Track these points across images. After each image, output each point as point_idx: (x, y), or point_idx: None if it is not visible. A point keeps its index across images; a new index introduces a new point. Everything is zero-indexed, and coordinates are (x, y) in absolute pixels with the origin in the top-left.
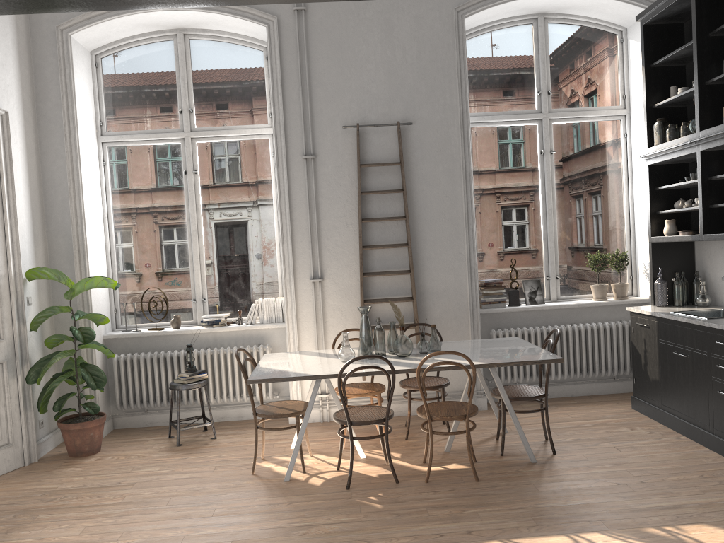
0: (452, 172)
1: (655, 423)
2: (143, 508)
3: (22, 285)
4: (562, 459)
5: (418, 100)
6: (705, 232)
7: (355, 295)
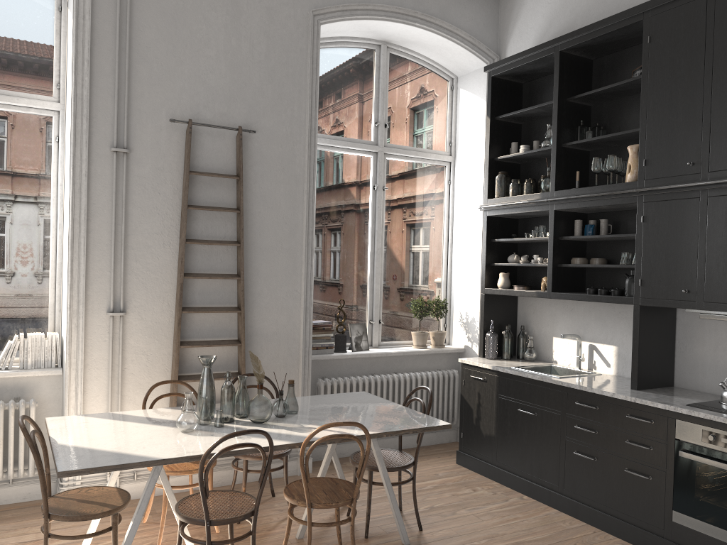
0: (294, 196)
1: (489, 480)
2: None
3: None
4: (434, 537)
5: (264, 105)
6: (553, 290)
7: (167, 335)
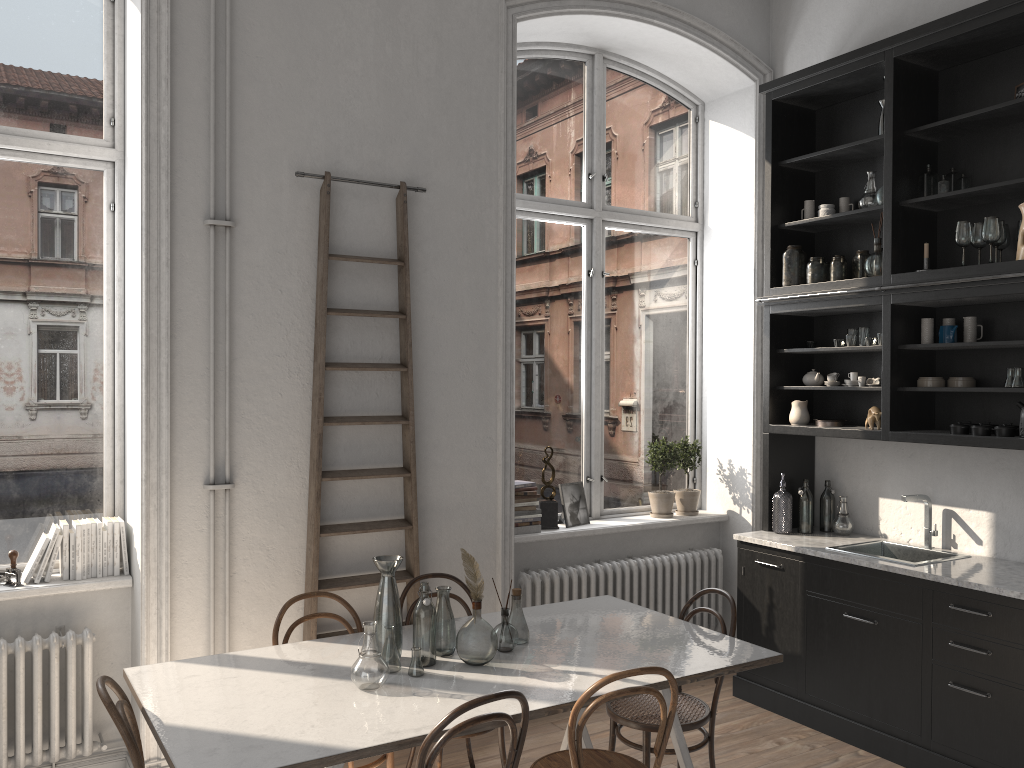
0: (483, 290)
1: (794, 724)
2: None
3: None
4: None
5: (435, 148)
6: (891, 427)
7: (298, 516)
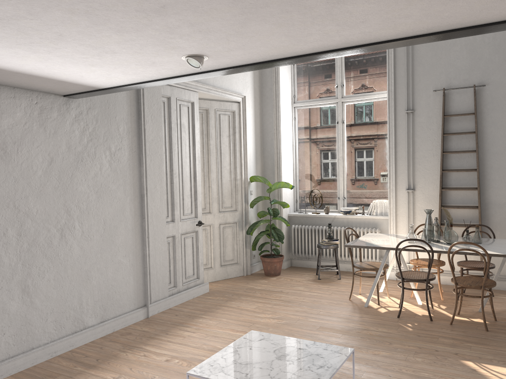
0: None
1: None
2: (287, 303)
3: (247, 184)
4: None
5: (492, 68)
6: None
7: (436, 202)
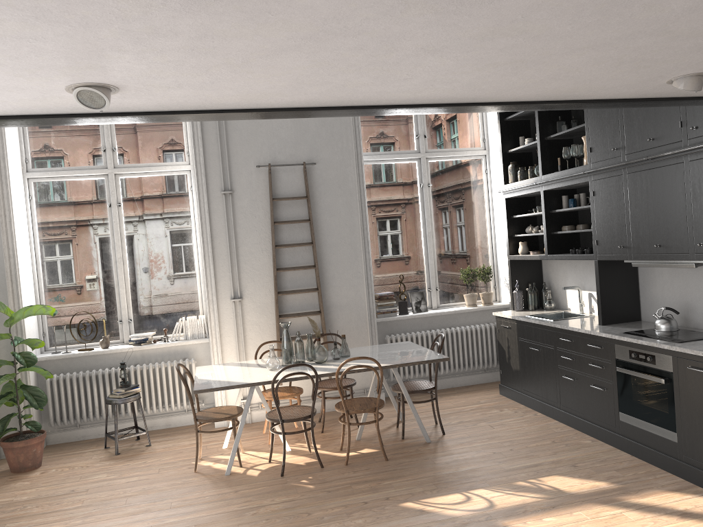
0: (350, 204)
1: (518, 404)
2: (105, 508)
3: None
4: (450, 438)
5: (320, 143)
6: (549, 253)
7: (271, 311)
